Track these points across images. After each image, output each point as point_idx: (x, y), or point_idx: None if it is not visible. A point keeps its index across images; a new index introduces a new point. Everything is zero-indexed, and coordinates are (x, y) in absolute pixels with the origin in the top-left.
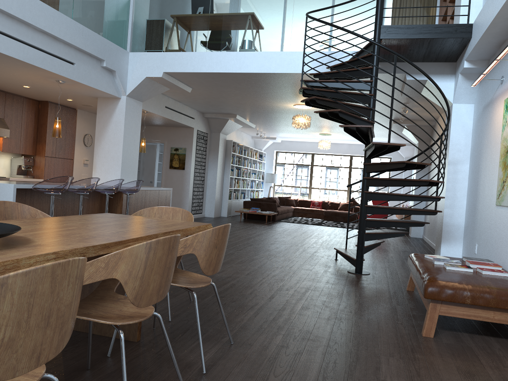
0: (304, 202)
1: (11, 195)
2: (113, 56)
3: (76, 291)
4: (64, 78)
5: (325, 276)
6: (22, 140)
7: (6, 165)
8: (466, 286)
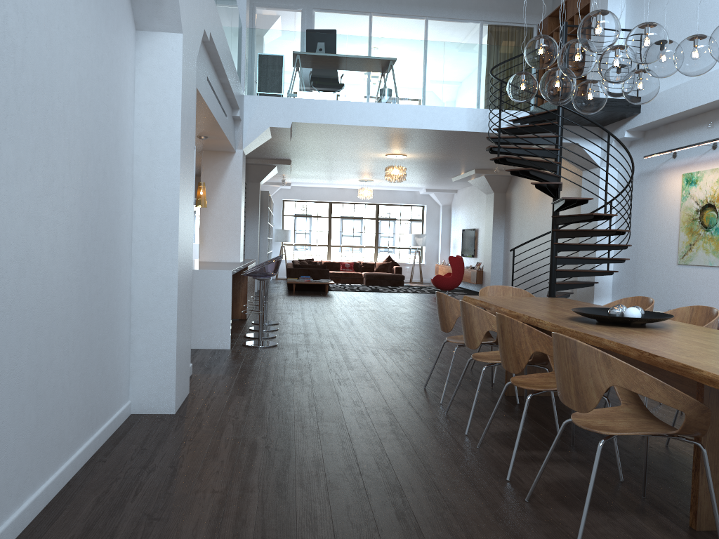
0: (331, 265)
1: (229, 283)
2: (241, 102)
3: None
4: (218, 135)
5: None
6: None
7: None
8: None
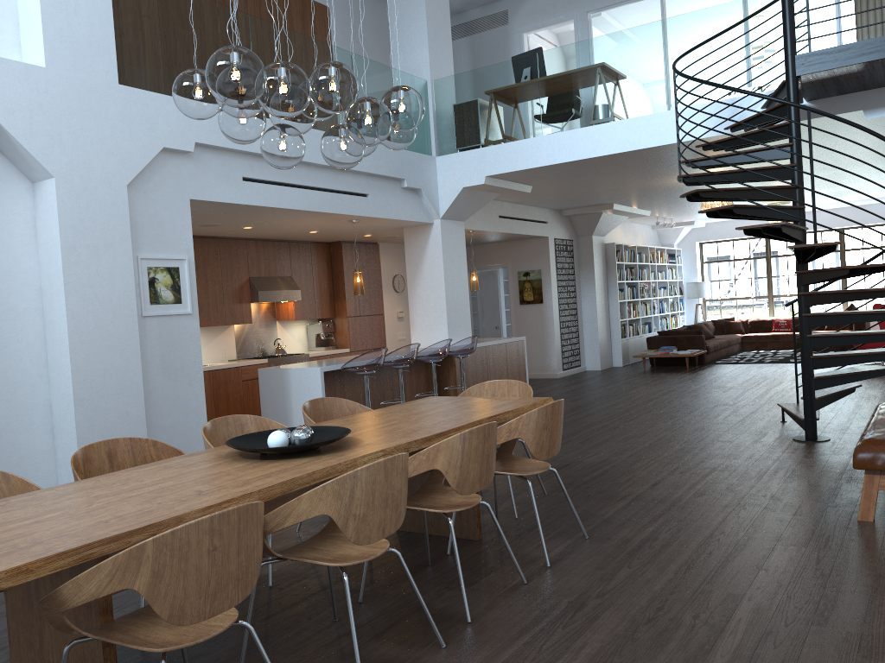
0: (760, 324)
1: (319, 381)
2: (415, 169)
3: (403, 480)
4: (358, 217)
5: (751, 449)
6: (316, 300)
7: (302, 337)
8: None
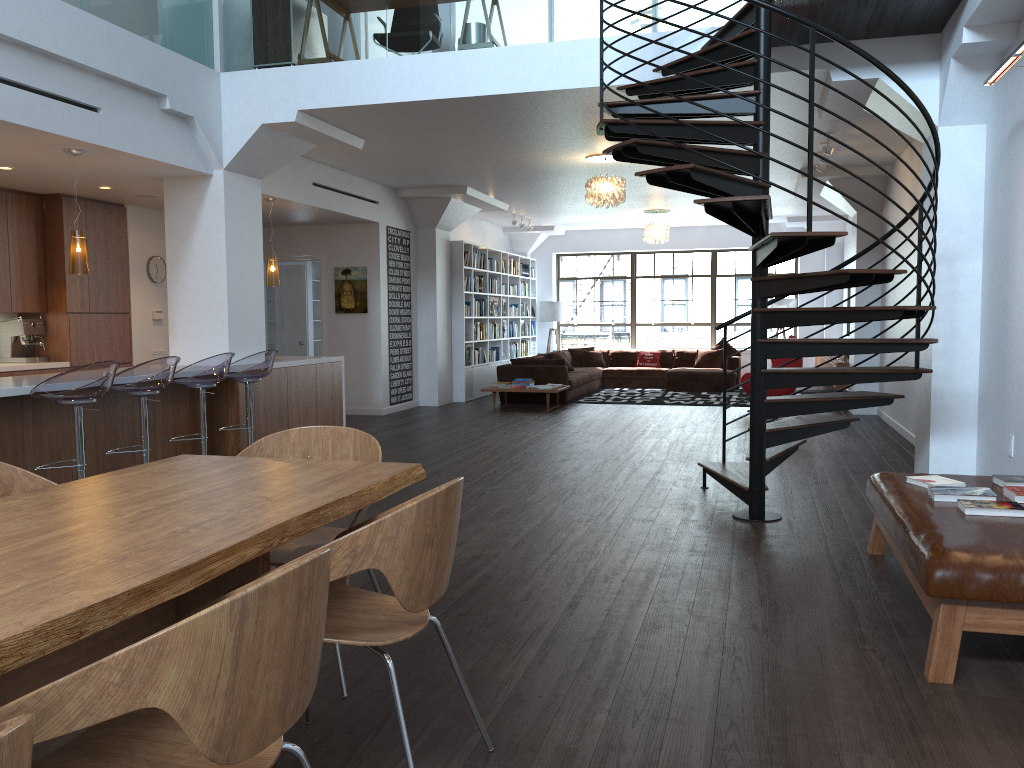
0: (623, 356)
1: None
2: (185, 84)
3: None
4: (81, 144)
5: (686, 534)
6: (13, 283)
7: None
8: (1023, 562)
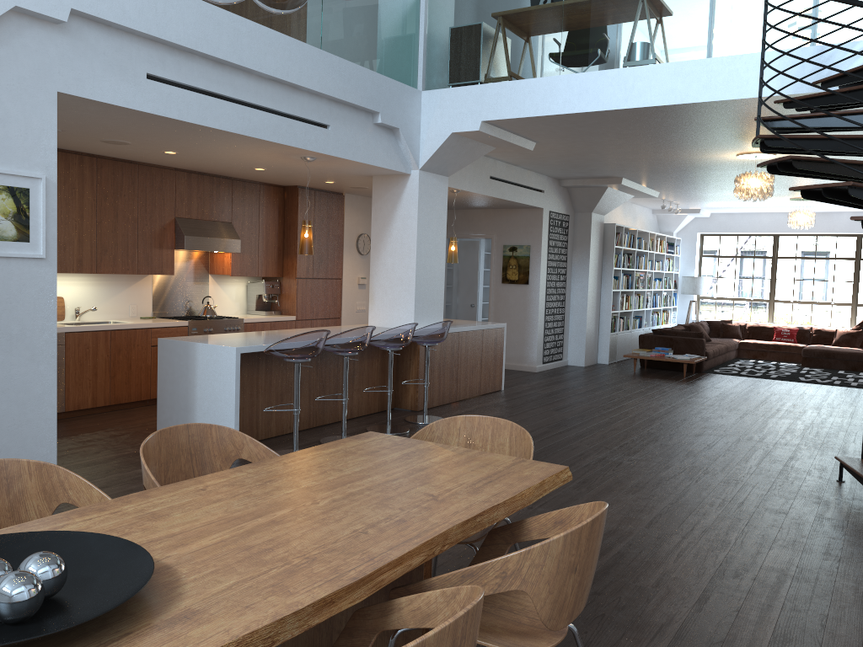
0: (759, 330)
1: (233, 365)
2: (393, 102)
3: None
4: (313, 153)
5: (820, 534)
6: (260, 254)
7: (240, 296)
8: None
